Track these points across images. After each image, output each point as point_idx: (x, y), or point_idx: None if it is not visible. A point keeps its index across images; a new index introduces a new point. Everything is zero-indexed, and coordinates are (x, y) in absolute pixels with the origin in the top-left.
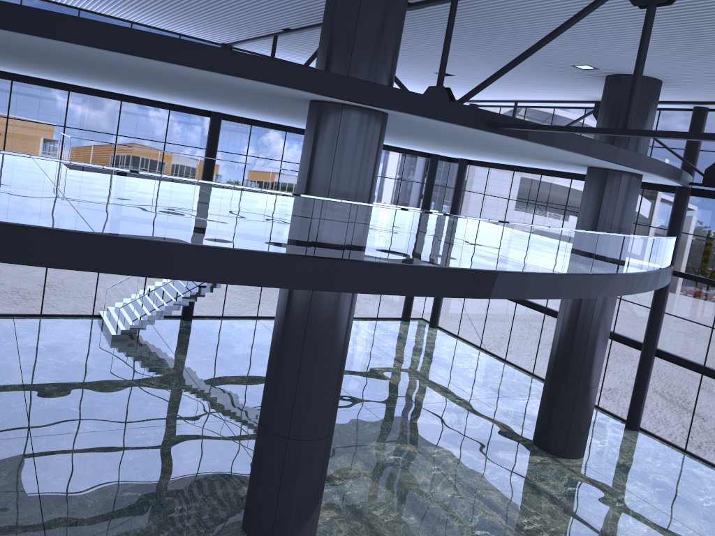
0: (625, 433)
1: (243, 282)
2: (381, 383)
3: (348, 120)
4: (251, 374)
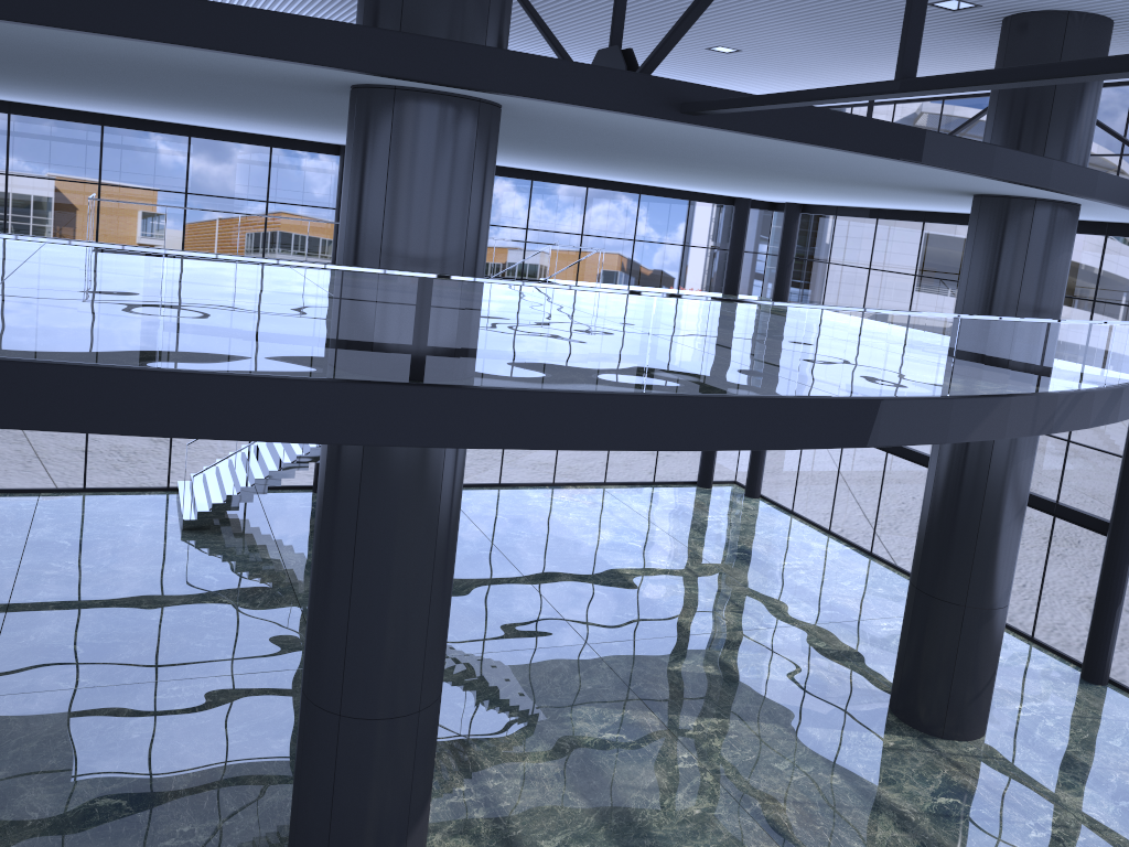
0: (1079, 690)
1: (181, 432)
2: (628, 598)
3: (405, 118)
4: None
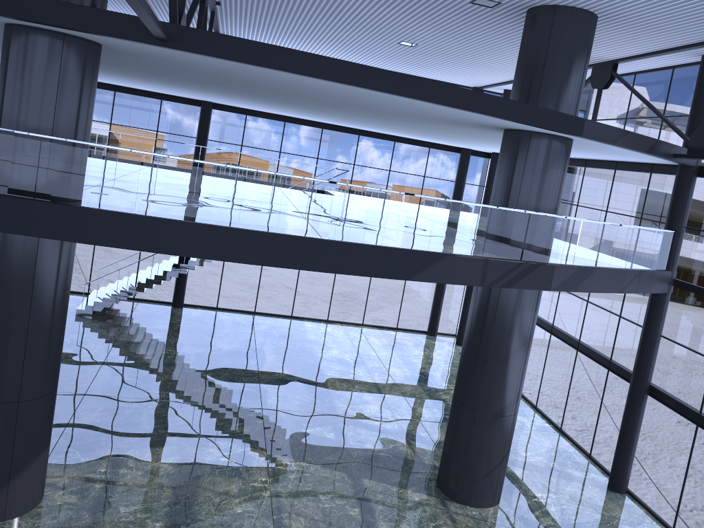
0: (597, 493)
1: None
2: (315, 388)
3: (16, 42)
4: (175, 359)
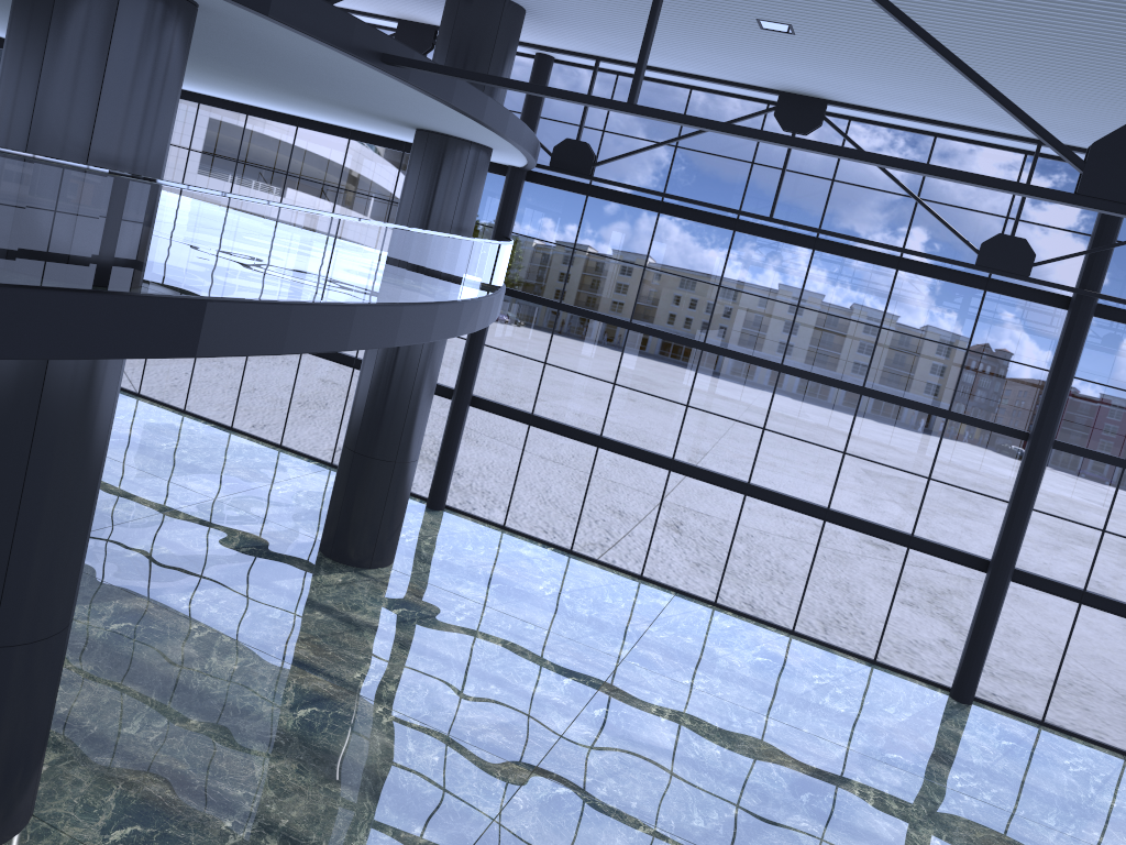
0: (431, 516)
1: None
2: None
3: (133, 10)
4: None
